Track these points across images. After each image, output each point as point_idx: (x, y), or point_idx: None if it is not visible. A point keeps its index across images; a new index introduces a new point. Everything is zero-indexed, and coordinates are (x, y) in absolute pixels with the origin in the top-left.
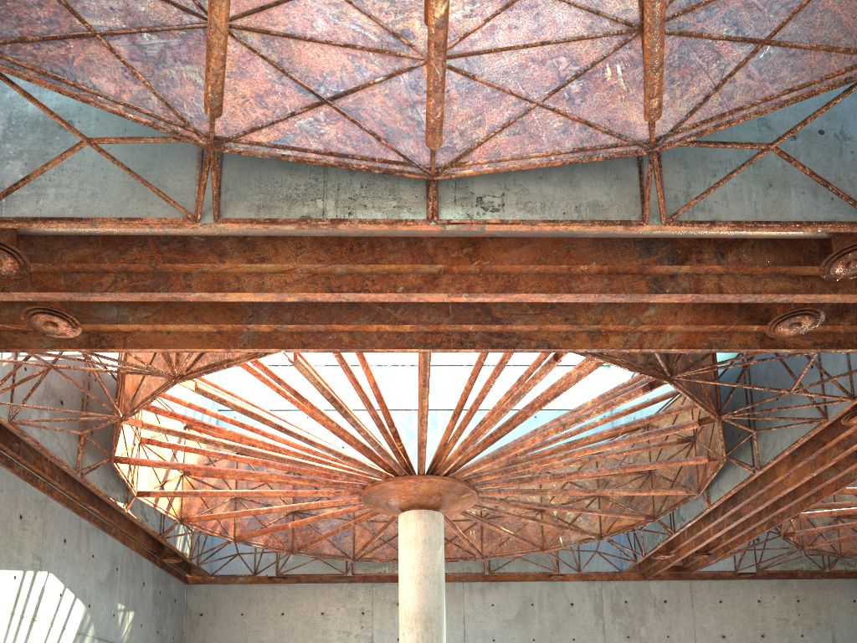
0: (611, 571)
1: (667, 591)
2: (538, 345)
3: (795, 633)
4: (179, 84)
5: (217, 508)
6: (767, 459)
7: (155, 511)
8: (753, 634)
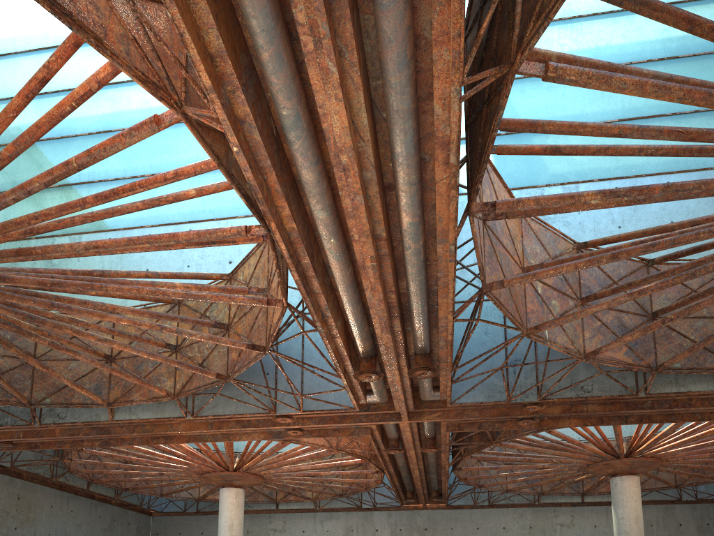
0: None
1: None
2: (312, 304)
3: (12, 525)
4: None
5: None
6: (204, 412)
7: None
8: None
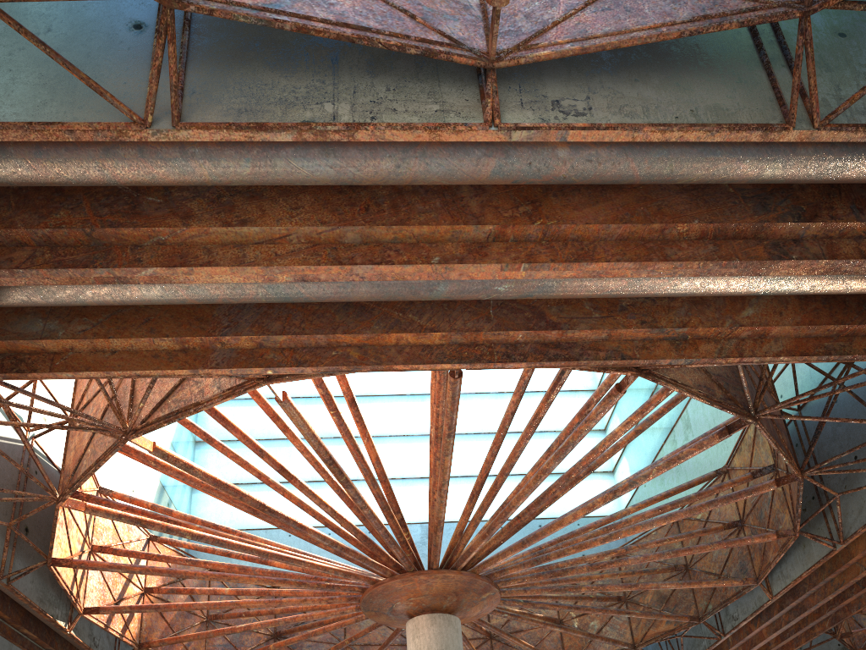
0: None
1: None
2: (608, 356)
3: None
4: None
5: (184, 632)
6: (852, 528)
7: (107, 635)
8: None
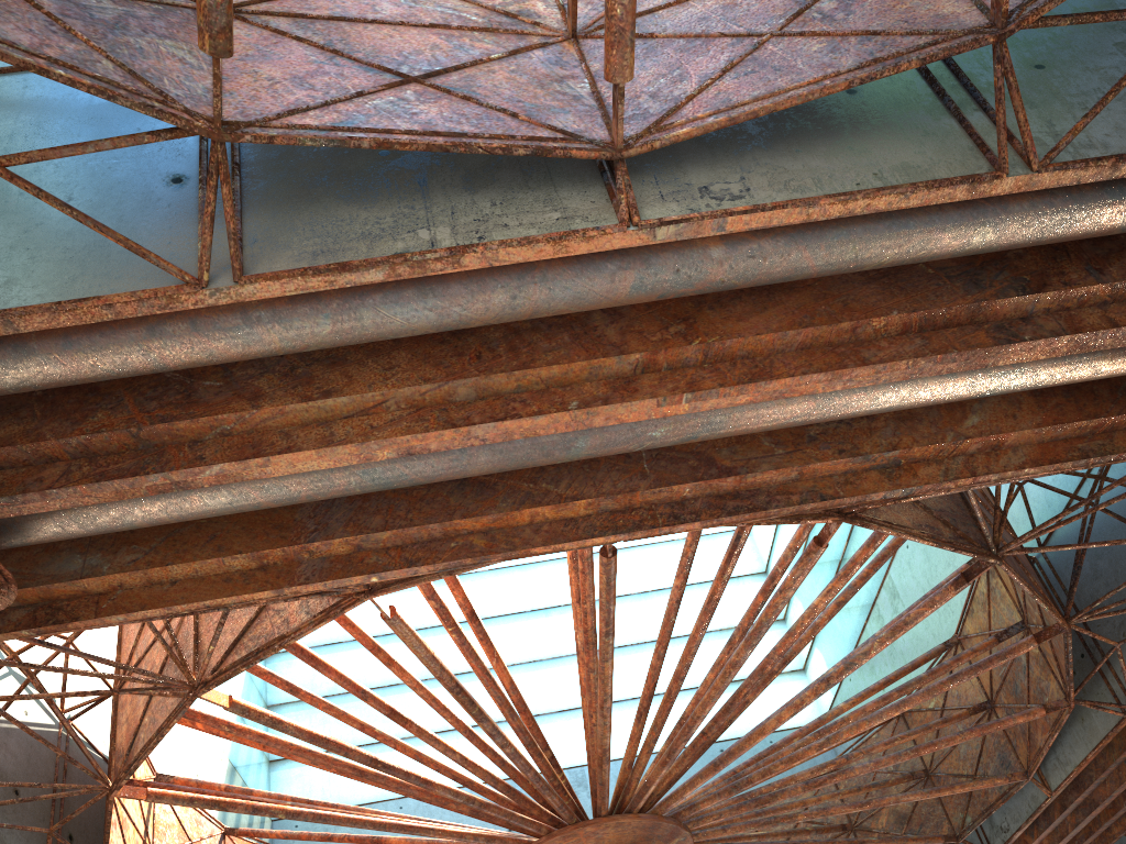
0: None
1: None
2: (804, 498)
3: None
4: (154, 56)
5: None
6: None
7: None
8: None
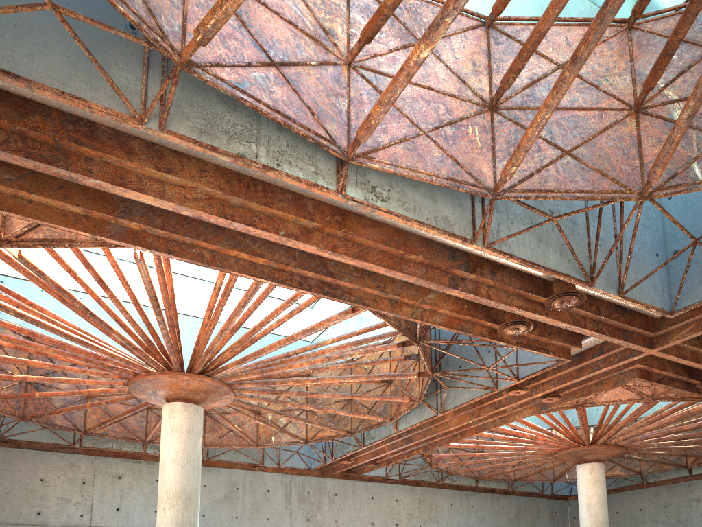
0: (303, 468)
1: (338, 487)
2: (356, 300)
3: (416, 524)
4: None
5: None
6: (448, 407)
7: None
8: (391, 523)
